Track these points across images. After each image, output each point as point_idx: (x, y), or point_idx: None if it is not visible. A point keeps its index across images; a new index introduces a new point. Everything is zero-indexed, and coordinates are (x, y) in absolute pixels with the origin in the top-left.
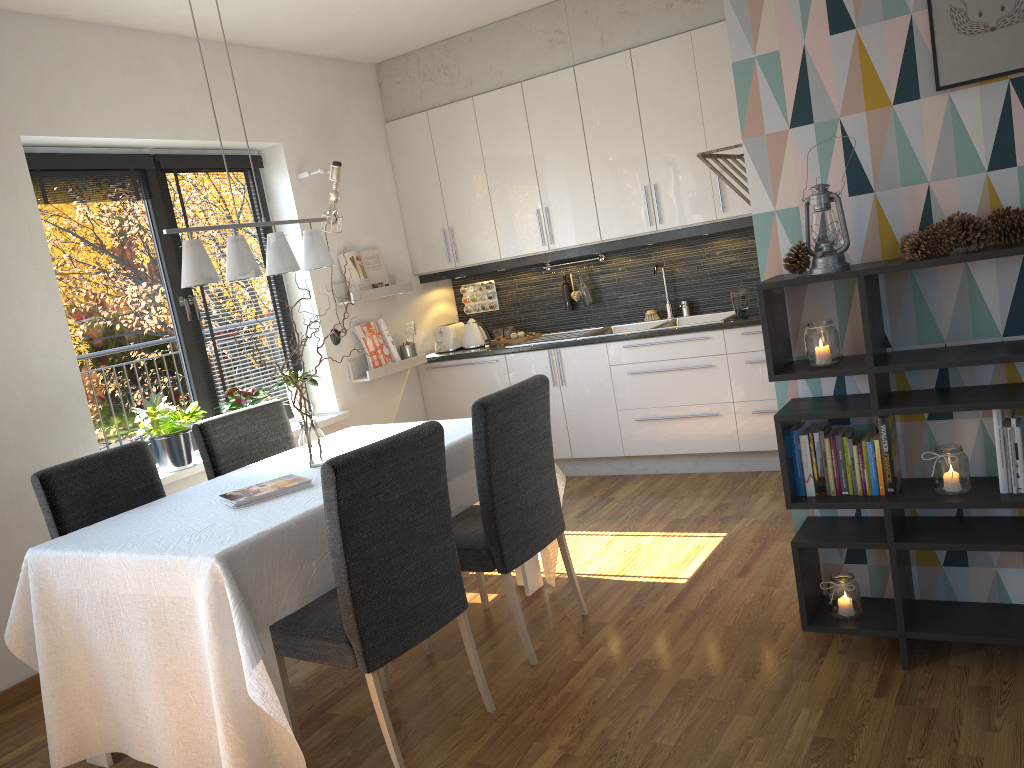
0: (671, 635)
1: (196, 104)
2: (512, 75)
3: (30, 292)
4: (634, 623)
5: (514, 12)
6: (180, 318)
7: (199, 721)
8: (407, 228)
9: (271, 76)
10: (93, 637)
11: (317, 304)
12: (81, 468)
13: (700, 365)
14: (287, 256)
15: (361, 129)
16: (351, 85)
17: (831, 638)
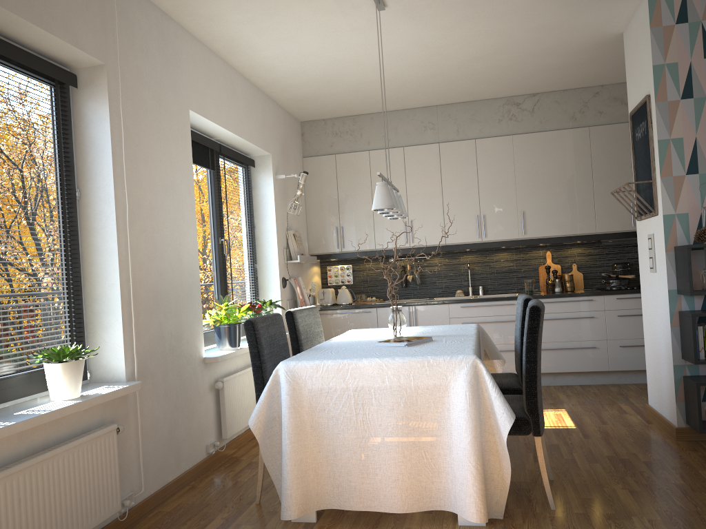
0: (606, 446)
1: (246, 118)
2: (397, 142)
3: (186, 210)
4: (575, 443)
5: (405, 107)
6: (218, 251)
7: (426, 472)
8: (309, 224)
9: (269, 113)
10: (333, 421)
11: (278, 259)
12: (265, 322)
13: (508, 320)
14: (400, 205)
15: (295, 158)
16: (293, 130)
17: (698, 443)
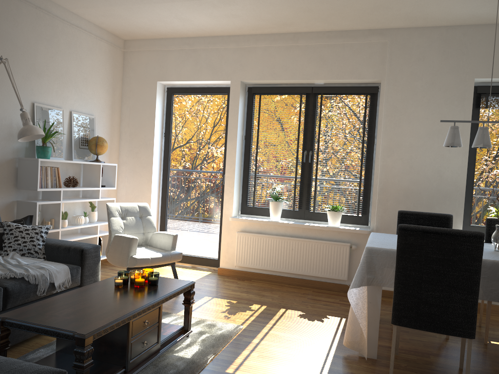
0: None
1: None
2: None
3: None
4: None
5: None
6: None
7: None
8: None
9: None
10: None
11: None
12: (416, 215)
13: None
14: None
15: None
16: None
17: None
